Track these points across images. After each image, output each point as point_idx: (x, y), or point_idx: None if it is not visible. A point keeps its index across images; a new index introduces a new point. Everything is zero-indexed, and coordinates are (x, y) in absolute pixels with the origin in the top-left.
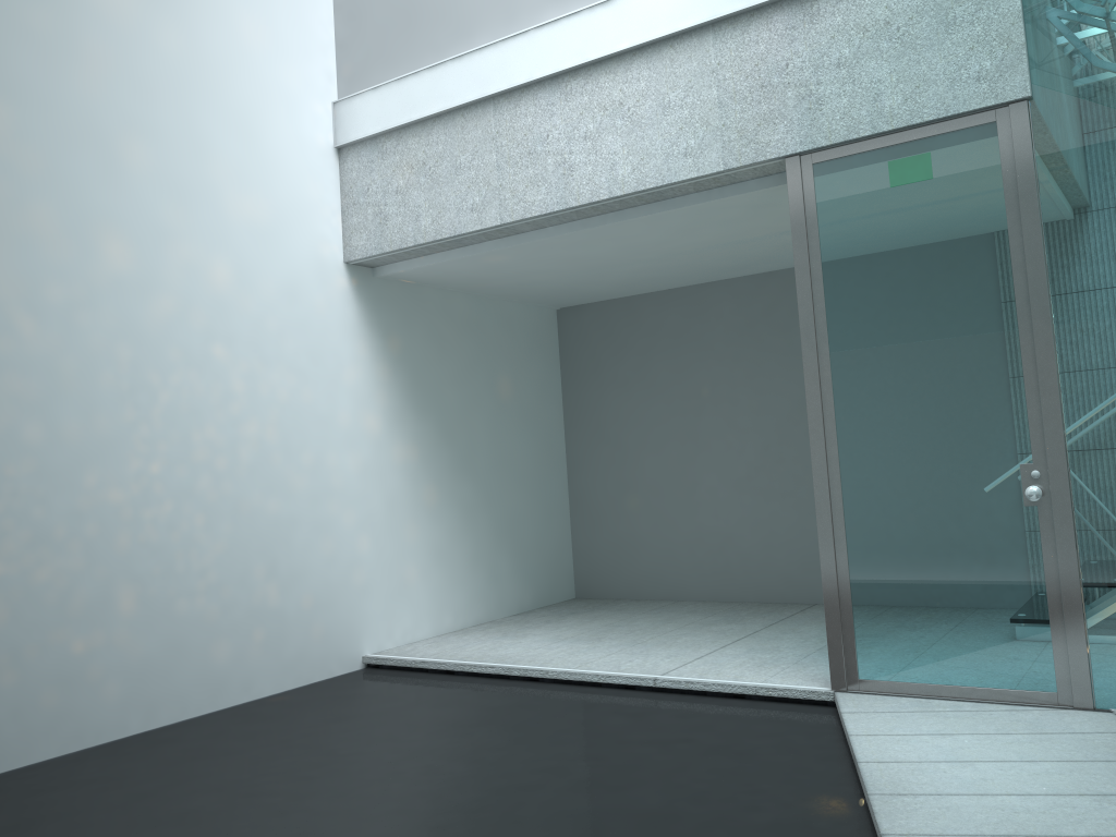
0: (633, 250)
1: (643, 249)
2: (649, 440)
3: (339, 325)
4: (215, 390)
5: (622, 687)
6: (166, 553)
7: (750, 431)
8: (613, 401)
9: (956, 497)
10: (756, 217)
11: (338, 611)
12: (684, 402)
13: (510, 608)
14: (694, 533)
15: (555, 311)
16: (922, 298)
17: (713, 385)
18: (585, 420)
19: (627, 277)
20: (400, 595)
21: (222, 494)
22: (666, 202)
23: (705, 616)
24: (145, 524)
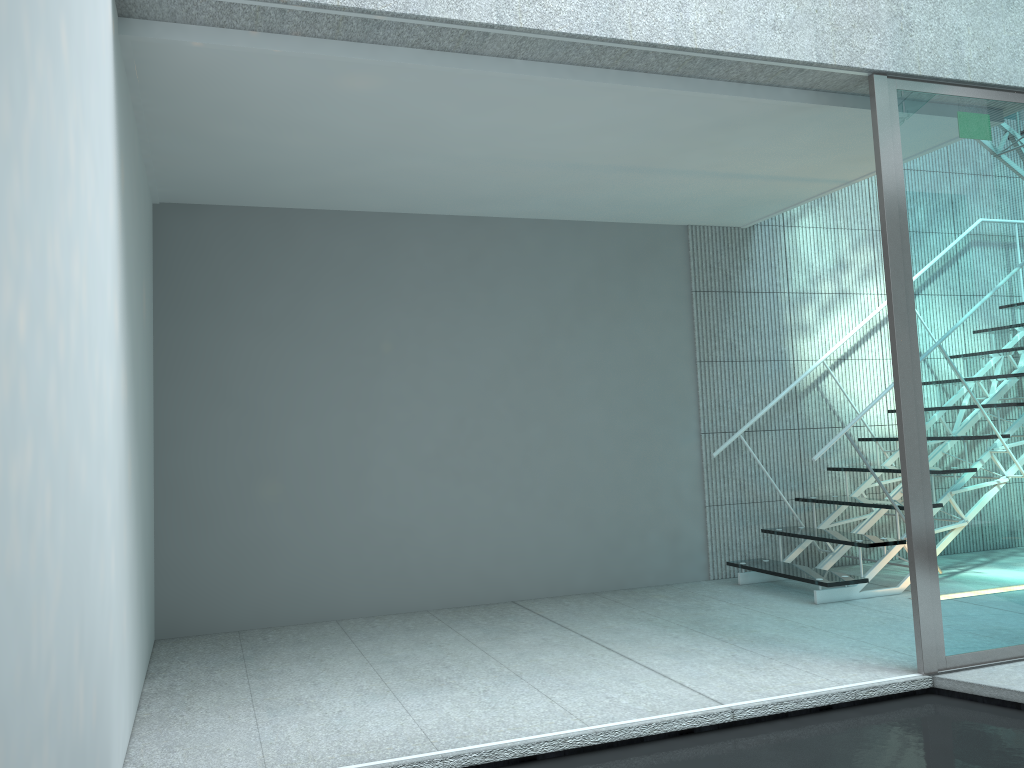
0: (495, 136)
1: (505, 139)
2: (300, 405)
3: (108, 99)
4: (61, 140)
5: (675, 733)
6: (25, 611)
7: (442, 399)
8: (245, 348)
9: (1017, 453)
10: (681, 138)
11: (104, 721)
12: (357, 358)
13: (144, 668)
14: (361, 528)
15: (152, 205)
16: (988, 253)
17: (398, 339)
18: (195, 371)
19: (366, 177)
20: (121, 667)
21: (61, 431)
22: (688, 80)
23: (450, 631)
24: (11, 514)
